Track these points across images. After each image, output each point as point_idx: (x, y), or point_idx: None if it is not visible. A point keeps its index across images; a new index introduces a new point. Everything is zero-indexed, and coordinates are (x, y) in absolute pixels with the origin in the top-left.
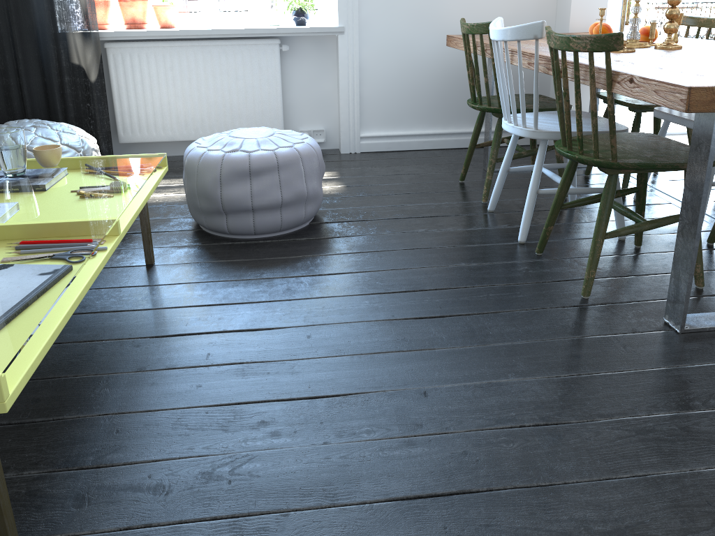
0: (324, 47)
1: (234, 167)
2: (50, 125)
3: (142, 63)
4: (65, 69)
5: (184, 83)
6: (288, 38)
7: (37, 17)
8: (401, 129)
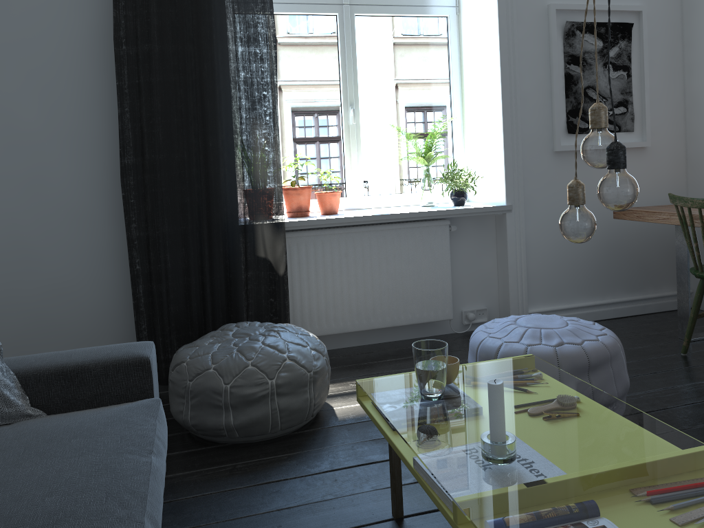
0: (484, 225)
1: (573, 363)
2: (286, 328)
3: (317, 251)
4: (250, 263)
5: (358, 269)
6: (451, 218)
7: (229, 210)
8: (564, 302)
